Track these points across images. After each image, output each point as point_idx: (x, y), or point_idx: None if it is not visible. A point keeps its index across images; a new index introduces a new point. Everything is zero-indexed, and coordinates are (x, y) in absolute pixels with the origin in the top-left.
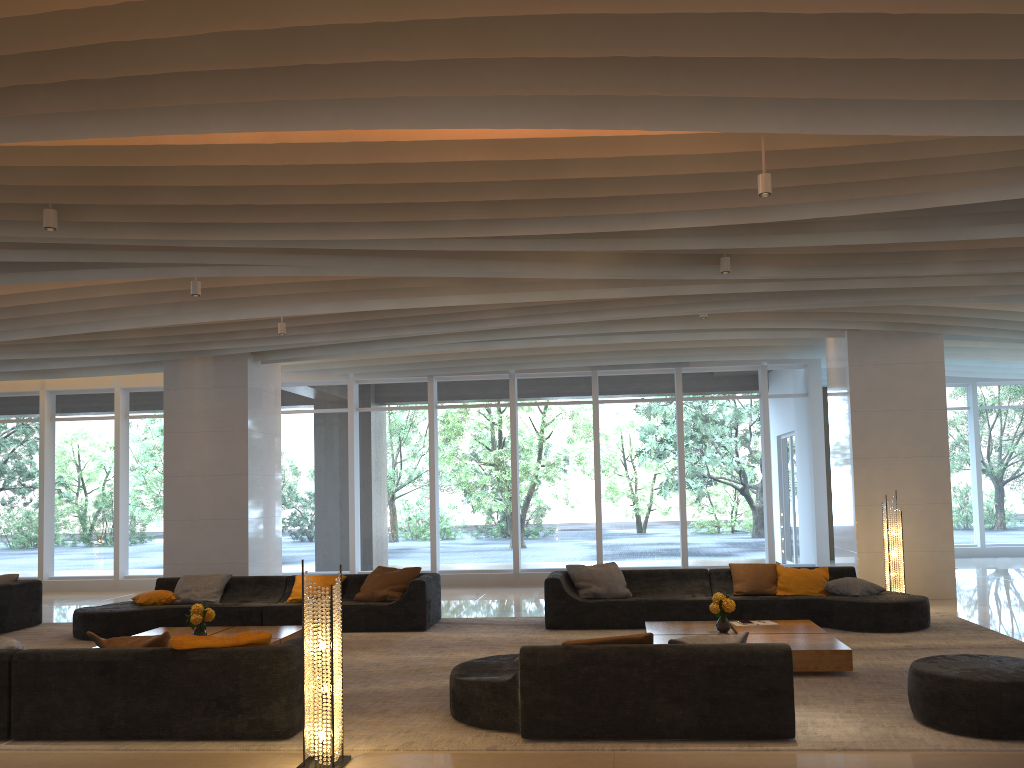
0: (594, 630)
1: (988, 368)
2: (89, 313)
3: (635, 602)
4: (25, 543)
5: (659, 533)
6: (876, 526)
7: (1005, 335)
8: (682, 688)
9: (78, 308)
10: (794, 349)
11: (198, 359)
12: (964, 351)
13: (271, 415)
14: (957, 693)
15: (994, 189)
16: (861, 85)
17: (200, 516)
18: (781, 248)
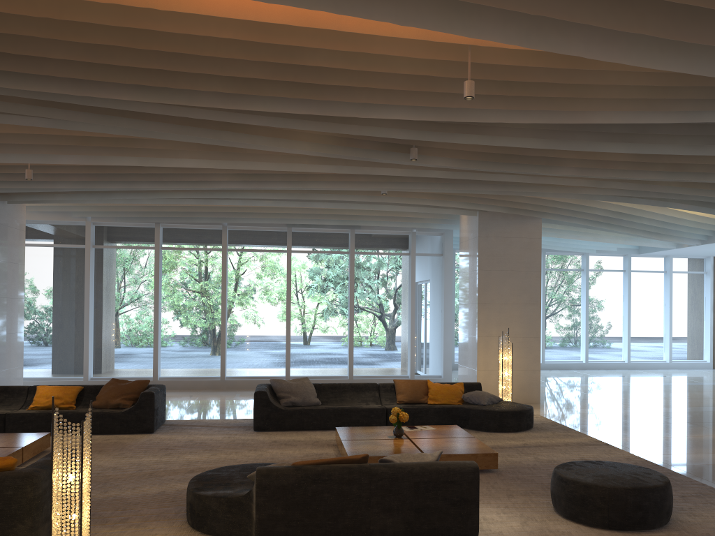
0: (292, 431)
1: (555, 243)
2: None
3: (325, 410)
4: None
5: (333, 351)
6: (491, 352)
7: (579, 222)
8: (393, 500)
9: None
10: (437, 221)
11: None
12: (547, 231)
13: (16, 247)
14: (594, 496)
15: (627, 114)
16: (574, 10)
17: None
18: (455, 145)
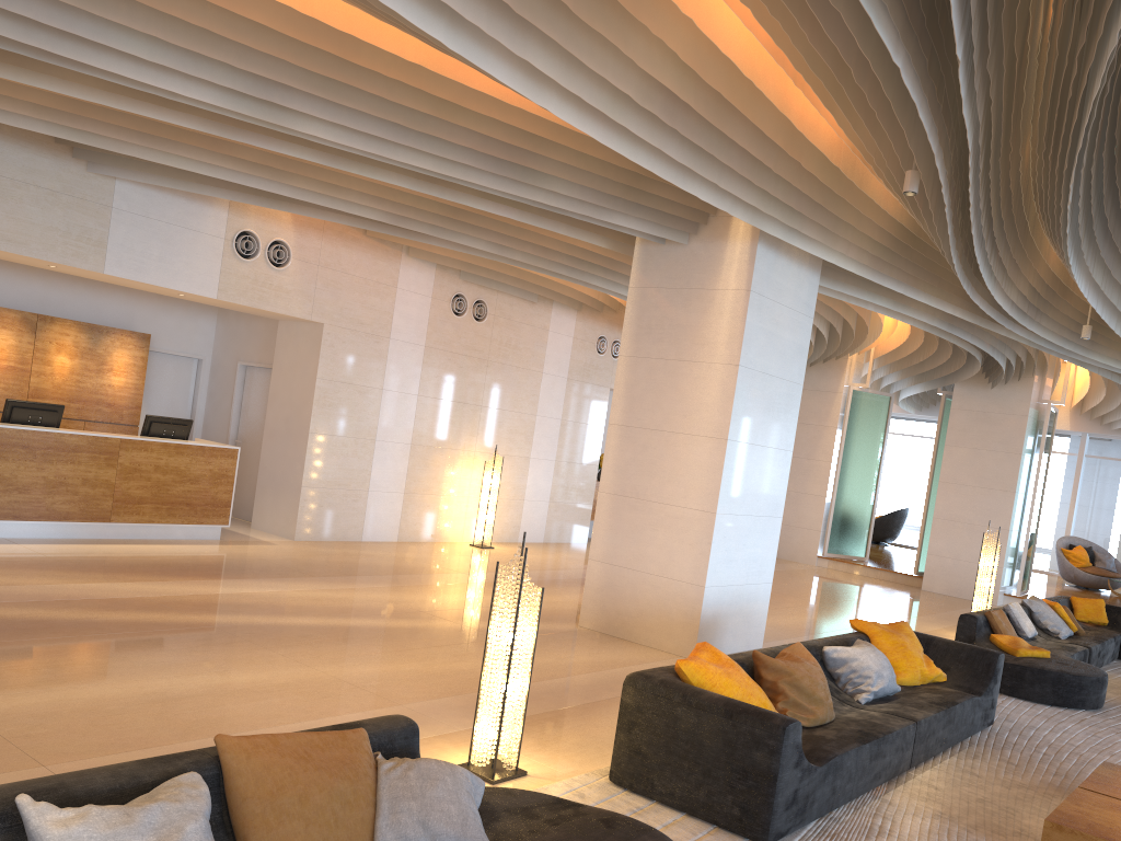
0: None
1: None
2: None
3: None
4: None
5: None
6: None
7: None
8: None
9: None
10: None
11: None
12: None
13: None
14: None
15: None
16: None
17: None
18: None
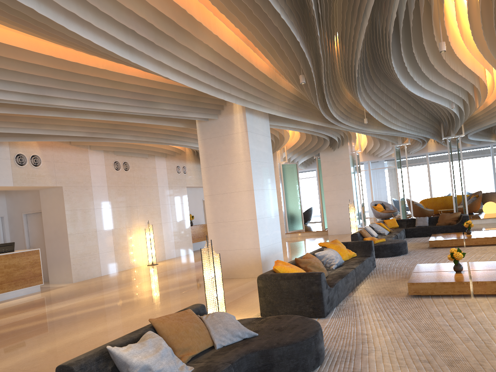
0: None
1: None
2: None
3: None
4: None
5: None
6: None
7: None
8: None
9: None
10: None
11: None
12: None
13: None
14: None
15: None
16: None
17: None
18: None
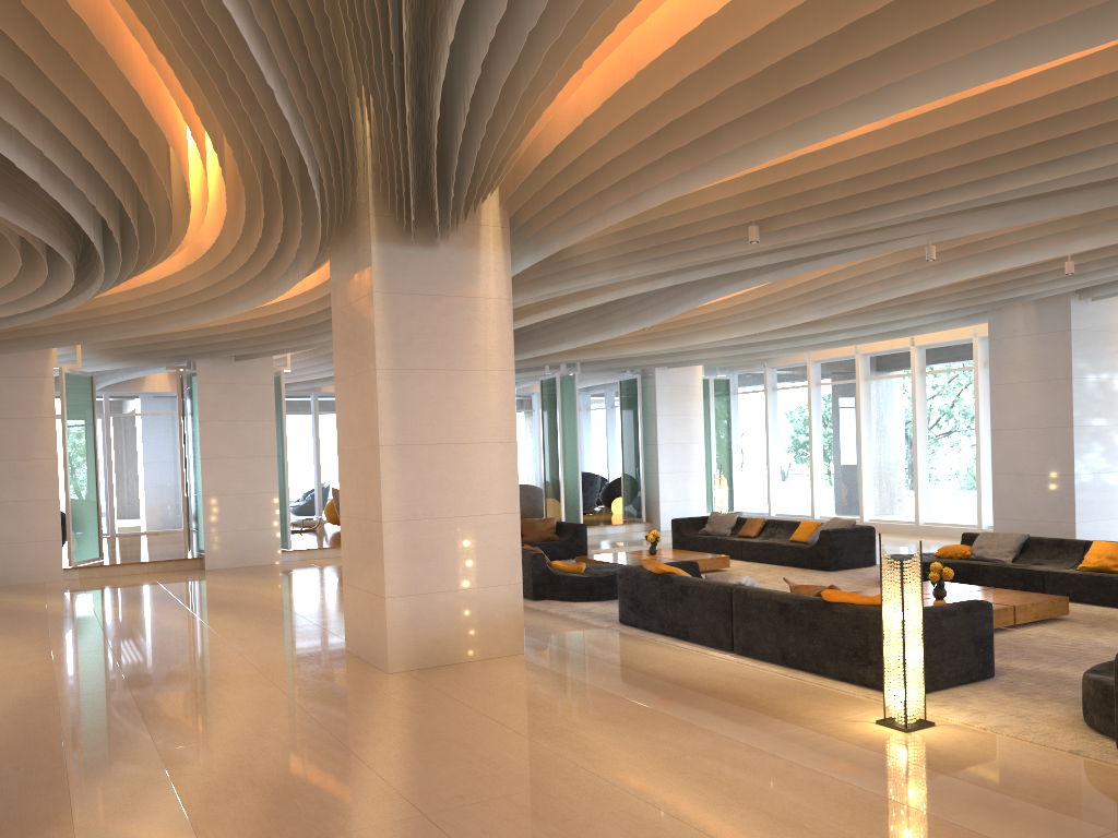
0: None
1: None
2: (879, 283)
3: None
4: (905, 489)
5: None
6: None
7: None
8: None
9: (867, 281)
10: None
11: (1019, 305)
12: None
13: (1110, 357)
14: None
15: None
16: None
17: (1025, 471)
18: None
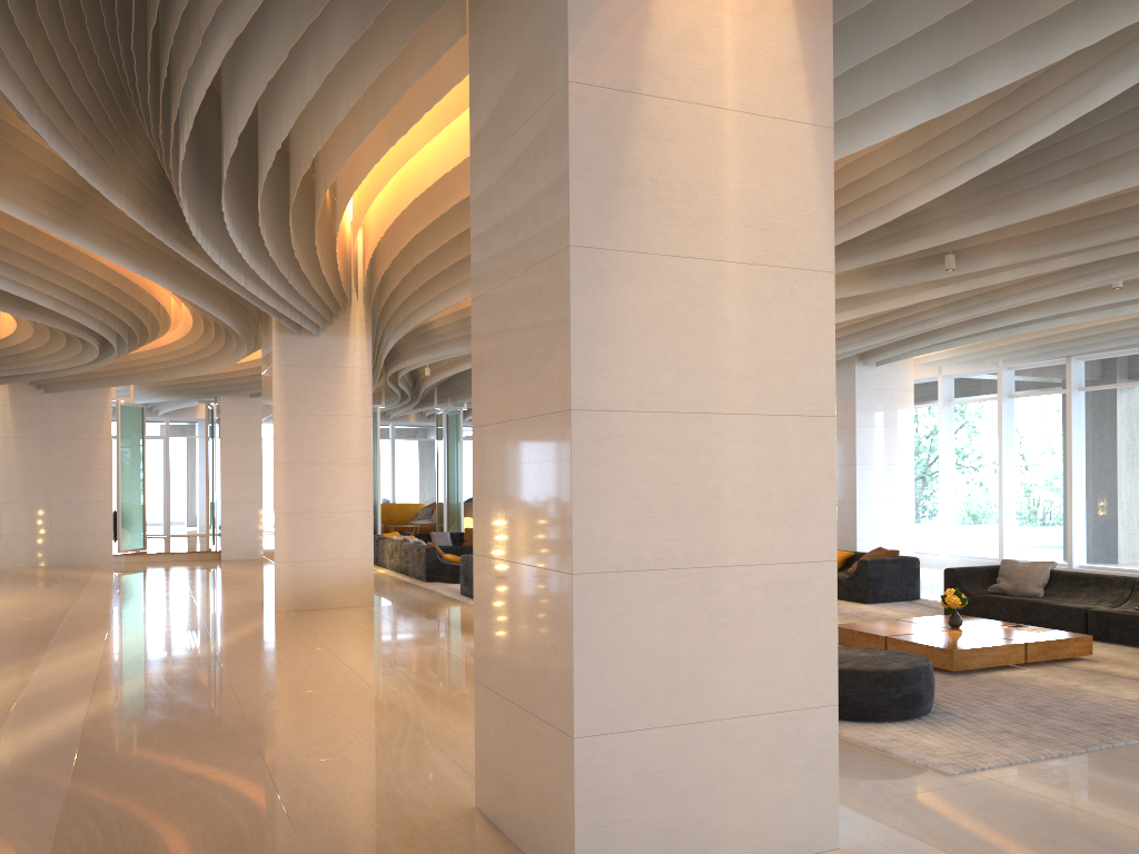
0: None
1: None
2: None
3: (1011, 600)
4: None
5: None
6: None
7: None
8: None
9: None
10: None
11: None
12: None
13: (895, 410)
14: None
15: (930, 188)
16: None
17: None
18: (999, 233)
